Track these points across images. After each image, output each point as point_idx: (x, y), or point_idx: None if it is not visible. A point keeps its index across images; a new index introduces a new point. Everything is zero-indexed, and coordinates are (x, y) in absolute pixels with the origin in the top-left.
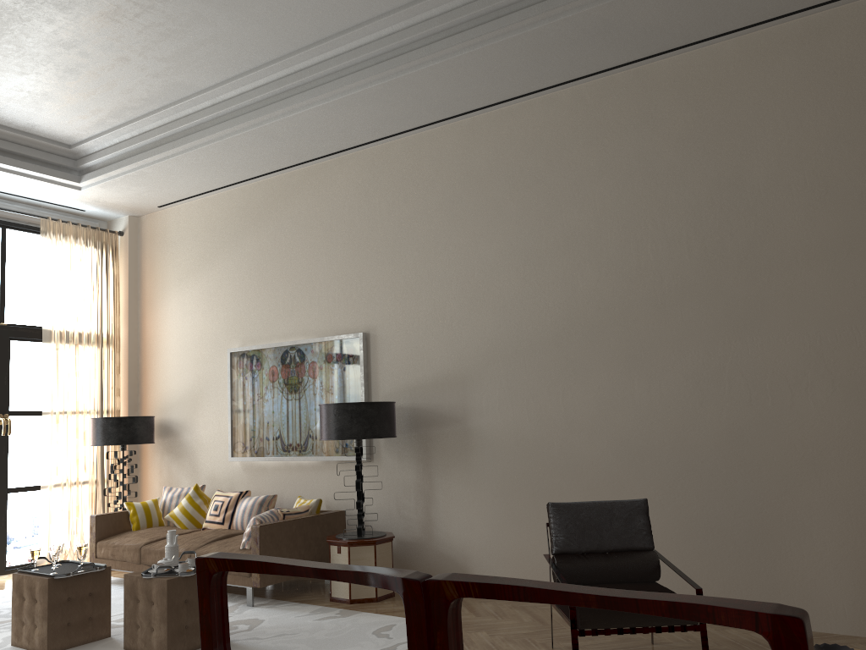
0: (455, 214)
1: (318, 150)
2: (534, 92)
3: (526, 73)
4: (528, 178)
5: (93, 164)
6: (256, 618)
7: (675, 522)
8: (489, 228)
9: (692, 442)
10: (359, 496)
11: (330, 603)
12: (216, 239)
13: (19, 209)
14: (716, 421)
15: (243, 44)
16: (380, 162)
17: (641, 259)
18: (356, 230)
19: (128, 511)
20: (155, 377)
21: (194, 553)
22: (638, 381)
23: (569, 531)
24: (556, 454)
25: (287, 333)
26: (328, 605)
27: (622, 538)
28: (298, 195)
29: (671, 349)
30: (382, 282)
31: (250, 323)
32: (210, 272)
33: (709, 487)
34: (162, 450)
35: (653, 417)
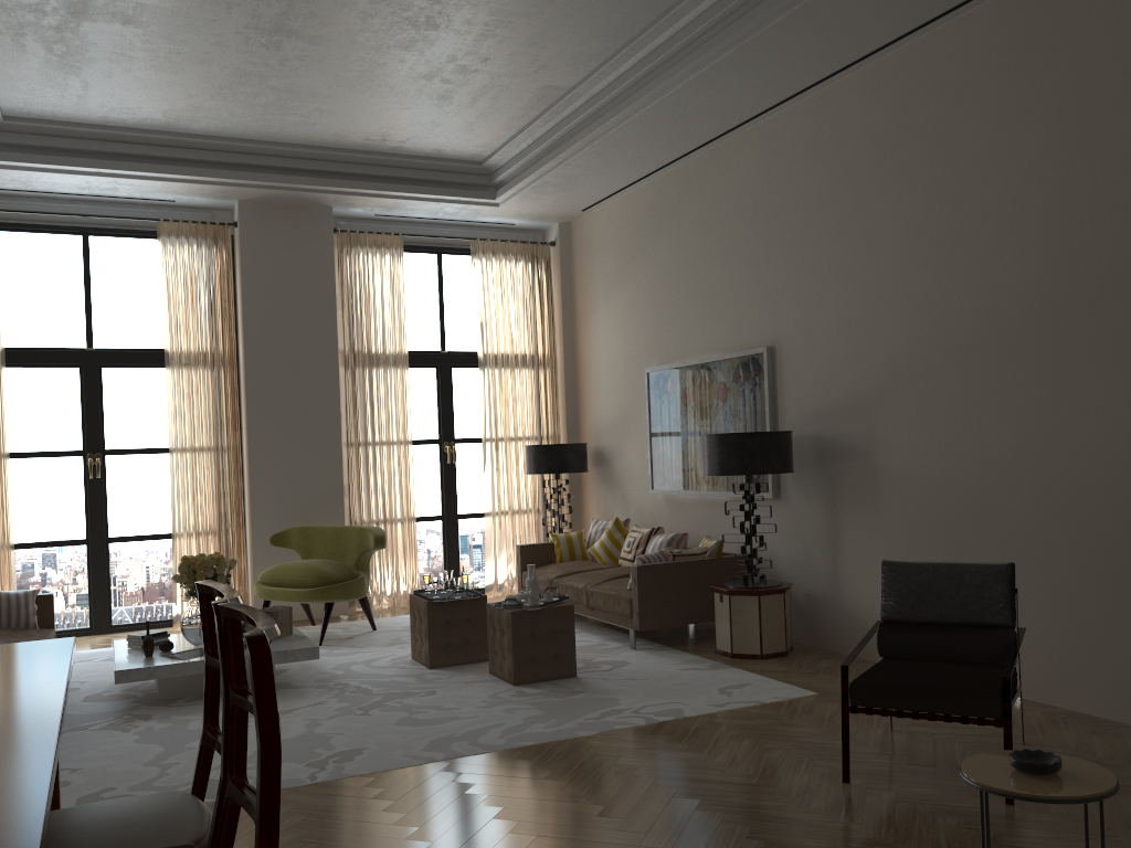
0: (859, 191)
1: (712, 129)
2: (942, 15)
3: None
4: (941, 134)
5: (503, 178)
6: (626, 660)
7: (1110, 597)
8: (896, 206)
9: None
10: (747, 540)
11: (712, 655)
12: (633, 242)
13: (452, 232)
14: None
15: (585, 37)
16: (782, 133)
17: (1075, 235)
18: (760, 221)
19: (553, 543)
20: (589, 400)
21: (589, 590)
22: (1069, 405)
23: (902, 595)
24: (969, 499)
25: (698, 348)
26: (708, 657)
27: (970, 610)
28: (705, 183)
29: (1112, 360)
30: (786, 283)
31: (666, 338)
32: (630, 281)
33: None
34: (598, 479)
35: (1086, 454)
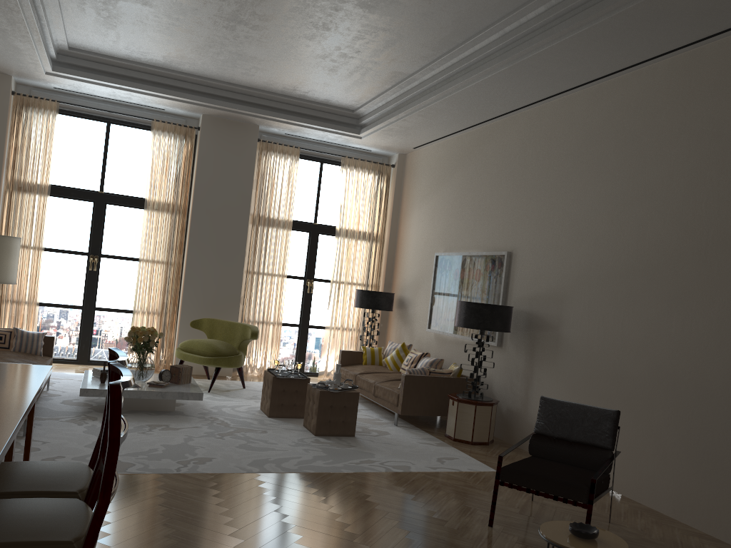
0: (575, 164)
1: (494, 111)
2: (638, 64)
3: (618, 51)
4: (628, 137)
5: (366, 122)
6: (388, 432)
7: (682, 441)
8: (595, 177)
9: (706, 377)
10: (475, 369)
11: (442, 437)
12: (440, 173)
13: (331, 150)
14: (728, 364)
15: (419, 46)
16: (536, 120)
17: (696, 213)
18: (515, 173)
19: (363, 352)
20: (400, 266)
21: (376, 385)
22: (676, 318)
23: (549, 419)
24: (610, 366)
25: (468, 245)
26: (439, 438)
27: (588, 435)
28: (487, 143)
29: (705, 294)
30: (525, 214)
31: (450, 236)
32: (435, 196)
33: (712, 419)
34: (398, 317)
35: (681, 350)
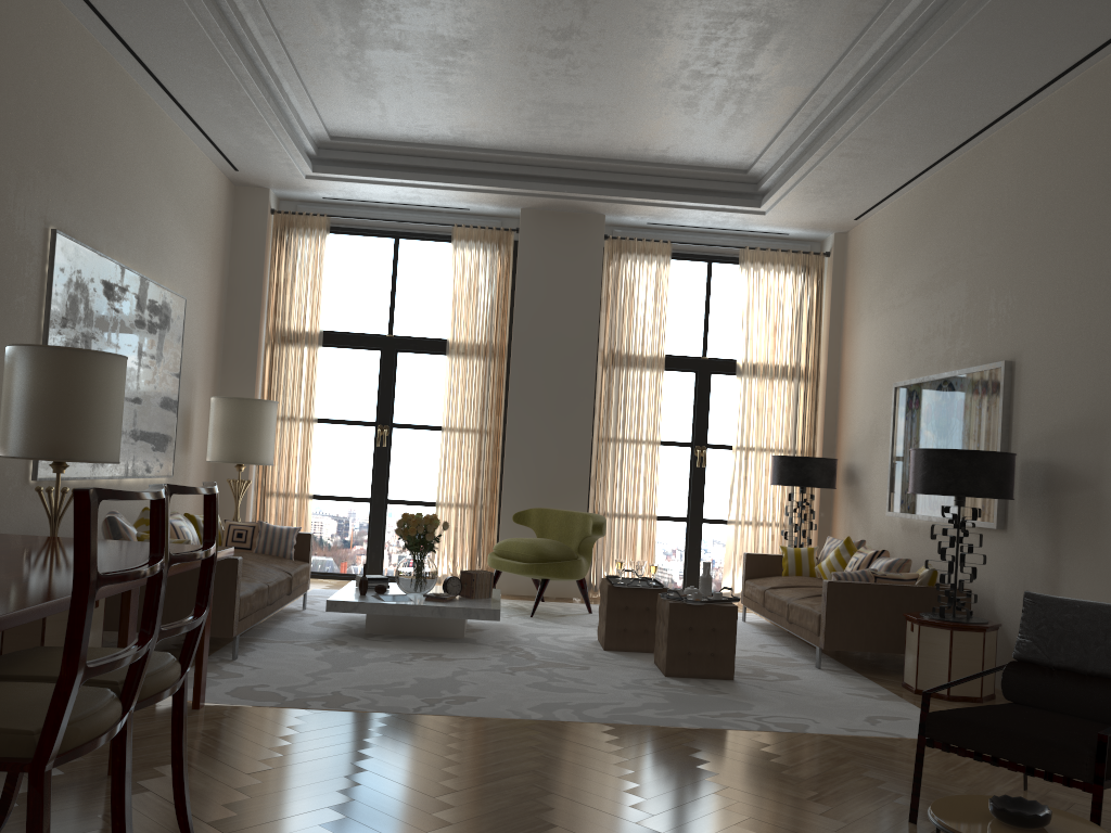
0: None
1: (966, 124)
2: None
3: None
4: None
5: (768, 186)
6: (798, 676)
7: None
8: None
9: None
10: (950, 568)
11: (895, 688)
12: (897, 251)
13: (724, 241)
14: None
15: (810, 33)
16: (1041, 125)
17: None
18: (1012, 223)
19: (782, 555)
20: (846, 415)
21: (790, 603)
22: None
23: (1040, 633)
24: None
25: (944, 363)
26: (890, 688)
27: None
28: (965, 184)
29: None
30: (1031, 291)
31: (917, 352)
32: (891, 291)
33: None
34: (847, 498)
35: None
